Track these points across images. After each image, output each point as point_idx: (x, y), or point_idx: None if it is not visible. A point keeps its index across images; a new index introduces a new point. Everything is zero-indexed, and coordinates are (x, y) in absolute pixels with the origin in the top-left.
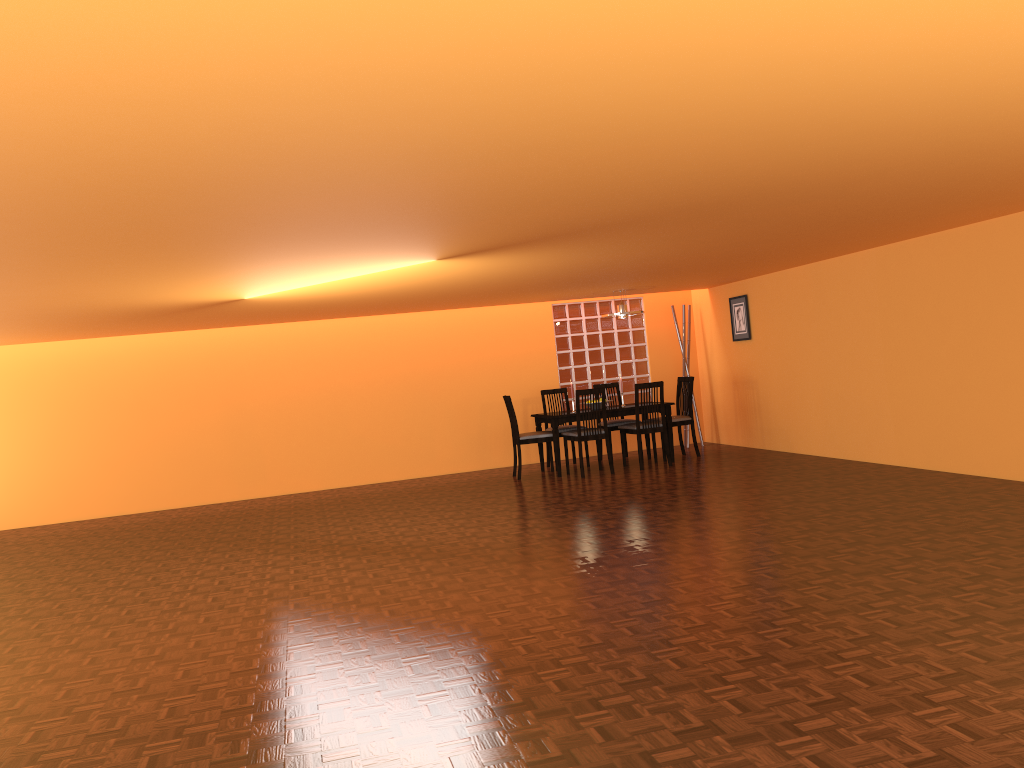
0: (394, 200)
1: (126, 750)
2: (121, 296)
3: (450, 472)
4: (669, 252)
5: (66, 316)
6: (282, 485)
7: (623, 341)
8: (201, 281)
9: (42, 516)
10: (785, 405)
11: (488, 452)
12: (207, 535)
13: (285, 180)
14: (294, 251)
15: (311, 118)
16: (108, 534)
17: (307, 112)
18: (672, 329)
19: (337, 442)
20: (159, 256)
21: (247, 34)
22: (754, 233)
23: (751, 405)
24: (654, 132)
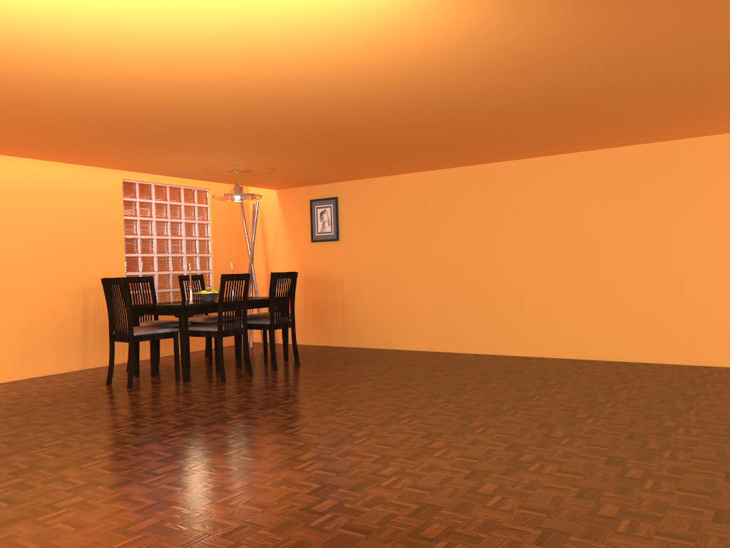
0: None
1: None
2: None
3: None
4: (507, 99)
5: None
6: None
7: (190, 233)
8: None
9: None
10: (382, 304)
11: (36, 355)
12: None
13: None
14: None
15: None
16: None
17: None
18: (233, 227)
19: None
20: None
21: None
22: (641, 88)
23: (331, 304)
24: None
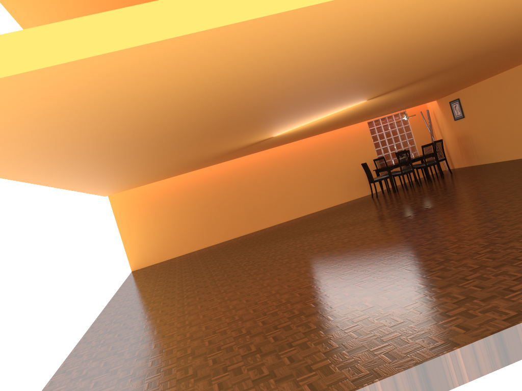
0: (398, 71)
1: (370, 265)
2: (240, 141)
3: (338, 203)
4: (448, 80)
5: (203, 158)
6: (270, 222)
7: (401, 132)
8: (277, 127)
9: (176, 253)
10: (488, 142)
11: (352, 192)
12: (266, 239)
13: (381, 68)
14: (331, 104)
15: (426, 41)
16: (218, 250)
17: (428, 38)
18: (421, 122)
19: (288, 199)
20: (289, 114)
21: (452, 16)
22: (490, 63)
23: (469, 147)
24: (511, 24)
